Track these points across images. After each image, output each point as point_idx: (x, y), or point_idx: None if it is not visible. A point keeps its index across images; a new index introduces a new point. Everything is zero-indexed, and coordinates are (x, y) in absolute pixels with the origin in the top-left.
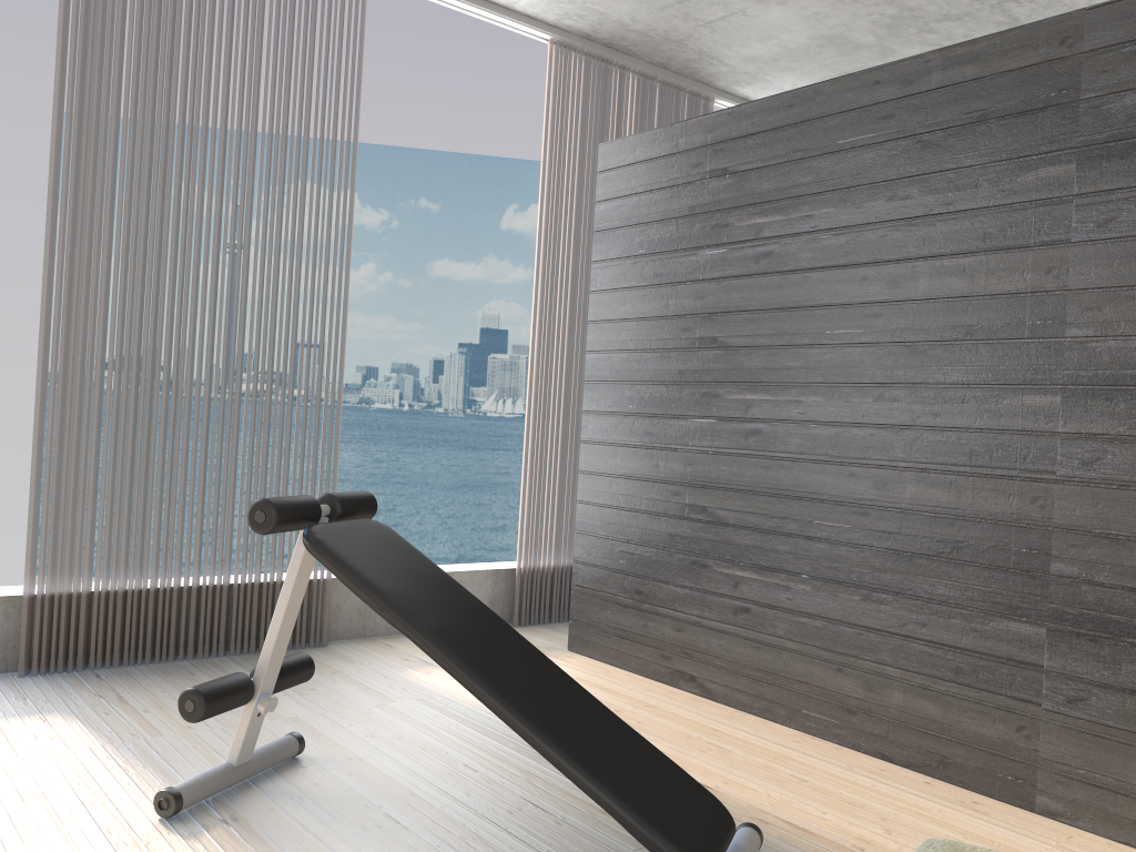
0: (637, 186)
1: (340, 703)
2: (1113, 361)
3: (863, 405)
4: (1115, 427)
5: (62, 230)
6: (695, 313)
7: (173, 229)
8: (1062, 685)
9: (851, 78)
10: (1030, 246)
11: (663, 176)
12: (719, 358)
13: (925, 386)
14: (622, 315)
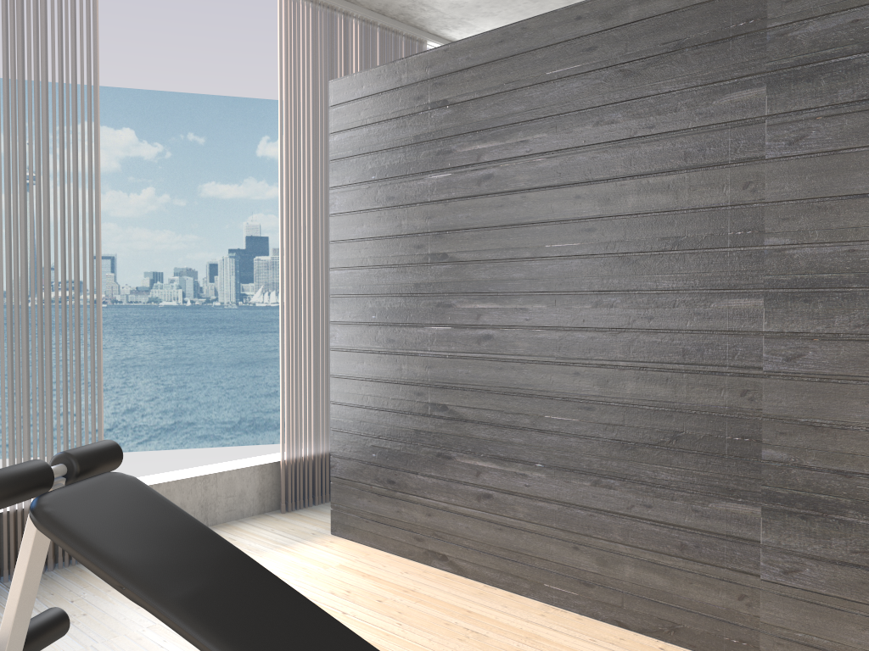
0: (366, 119)
1: (111, 630)
2: (809, 266)
3: (583, 311)
4: (814, 326)
5: None
6: (425, 231)
7: None
8: (778, 558)
9: (555, 14)
10: (727, 164)
11: (390, 109)
12: (450, 272)
13: (639, 293)
14: (360, 235)
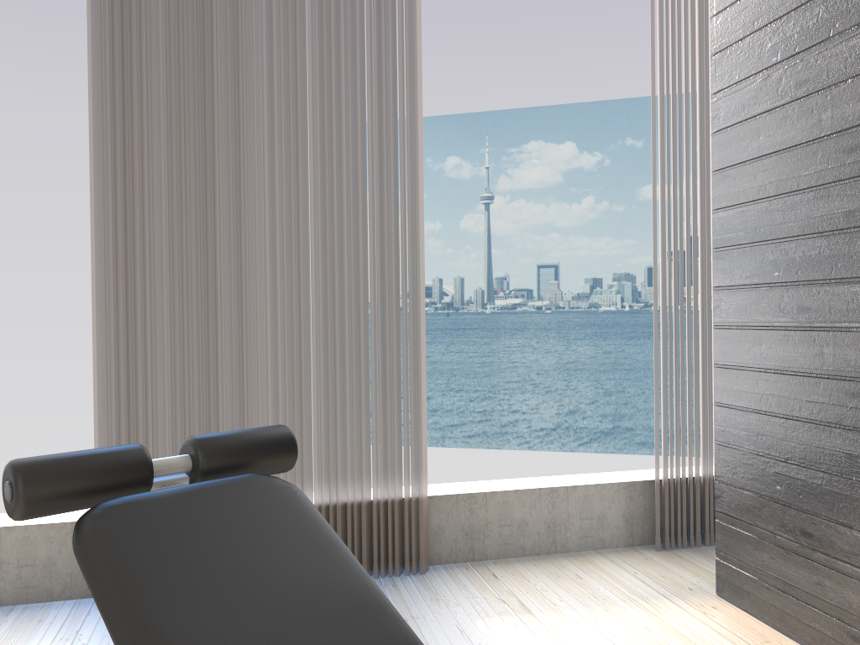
0: None
1: None
2: None
3: None
4: None
5: (105, 146)
6: None
7: (219, 131)
8: None
9: None
10: None
11: None
12: None
13: None
14: (755, 153)
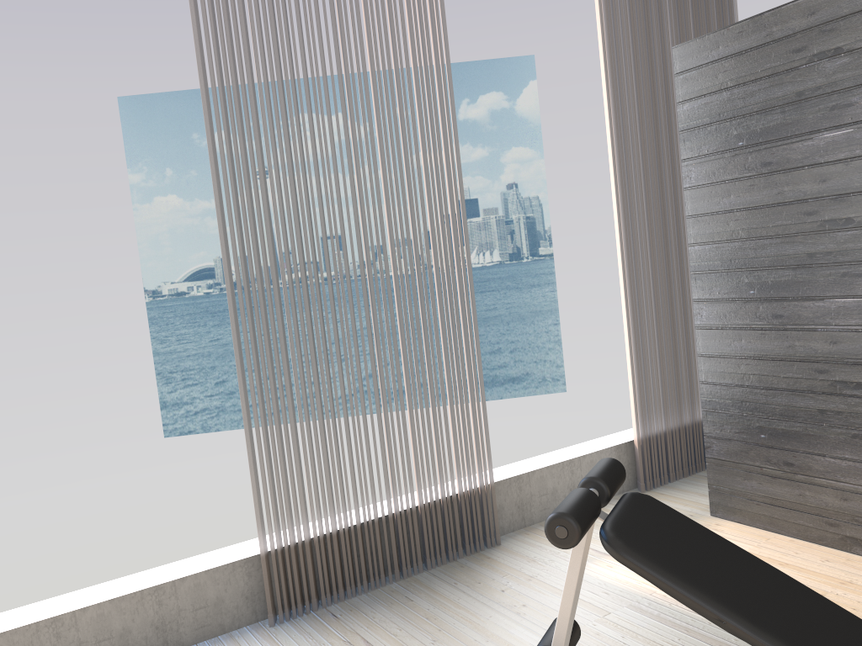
0: (726, 81)
1: None
2: None
3: None
4: None
5: (232, 230)
6: (819, 196)
7: (320, 208)
8: None
9: None
10: None
11: (758, 67)
12: (858, 238)
13: None
14: (727, 207)
